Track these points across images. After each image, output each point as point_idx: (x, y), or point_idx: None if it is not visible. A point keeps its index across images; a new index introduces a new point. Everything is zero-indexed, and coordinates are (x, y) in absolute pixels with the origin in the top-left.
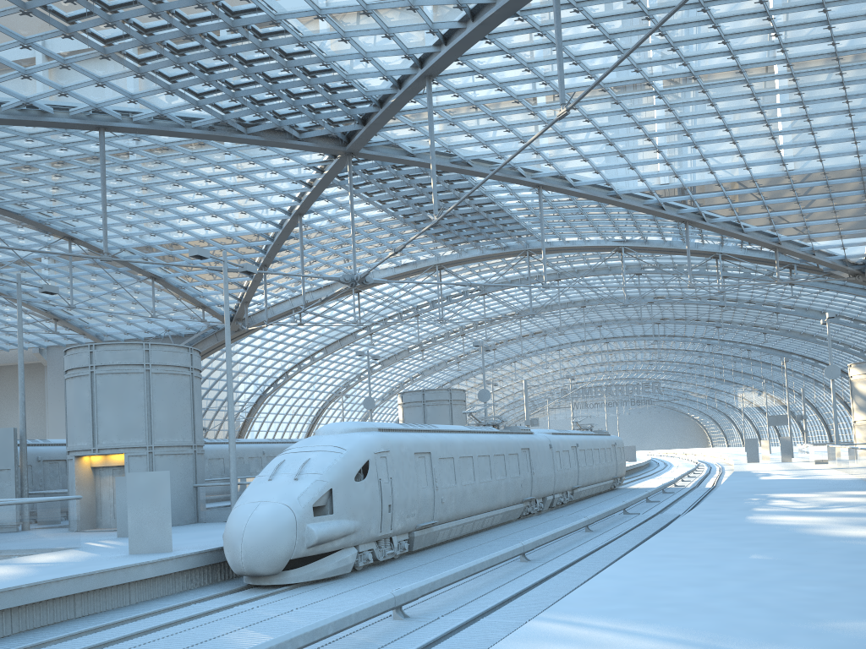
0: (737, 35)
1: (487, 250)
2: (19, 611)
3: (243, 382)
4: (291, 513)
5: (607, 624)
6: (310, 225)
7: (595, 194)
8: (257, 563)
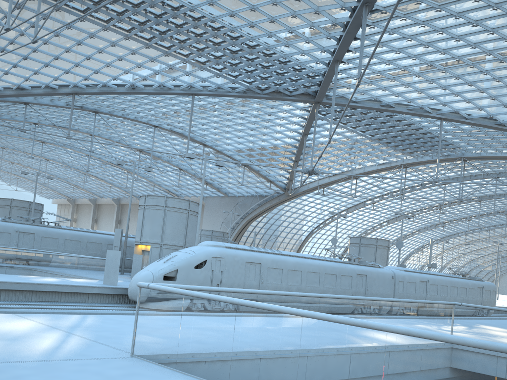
0: None
1: (435, 156)
2: (35, 293)
3: (299, 223)
4: (152, 276)
5: (89, 319)
6: (315, 140)
7: (484, 123)
8: (133, 295)
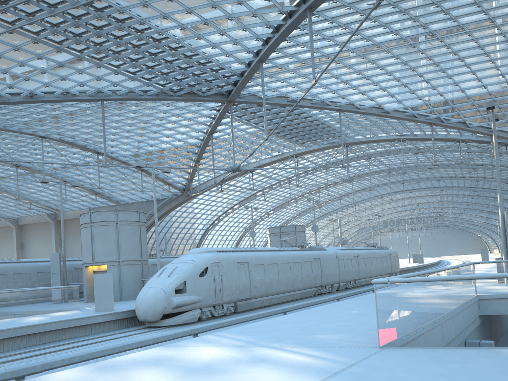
0: (431, 23)
1: (322, 145)
2: (39, 335)
3: (195, 223)
4: (163, 292)
5: (231, 336)
6: (219, 138)
7: (373, 112)
8: (147, 315)
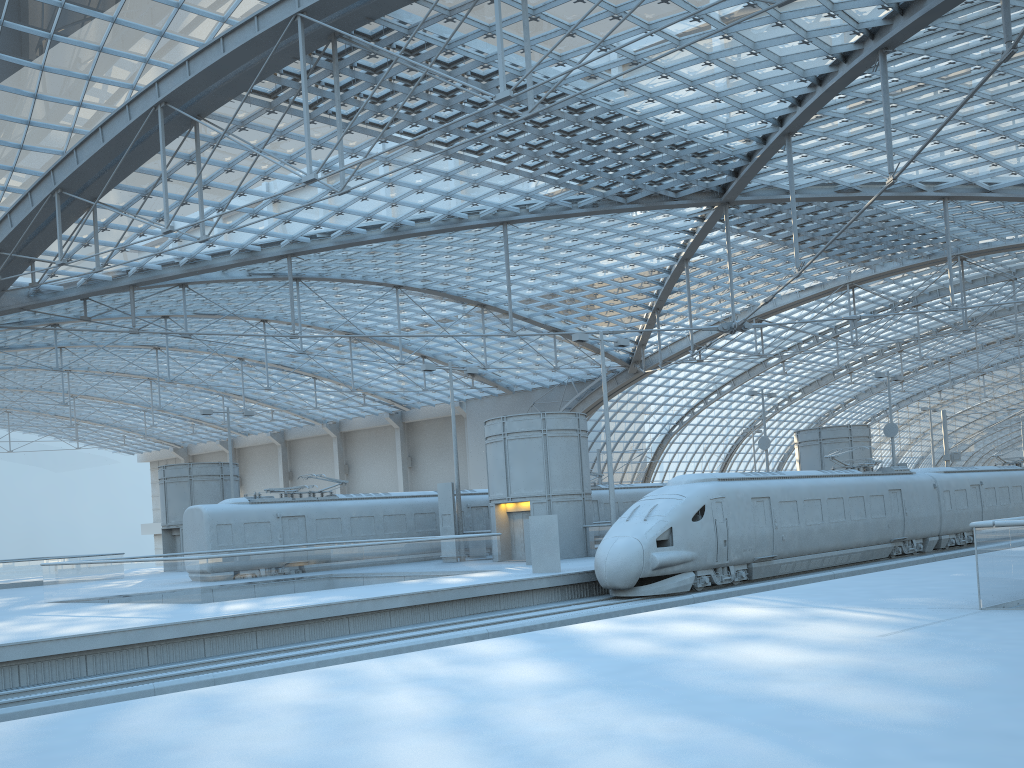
0: None
1: (908, 260)
2: (468, 601)
3: (646, 422)
4: (639, 544)
5: (770, 598)
6: (699, 266)
7: (1019, 195)
8: (616, 579)
